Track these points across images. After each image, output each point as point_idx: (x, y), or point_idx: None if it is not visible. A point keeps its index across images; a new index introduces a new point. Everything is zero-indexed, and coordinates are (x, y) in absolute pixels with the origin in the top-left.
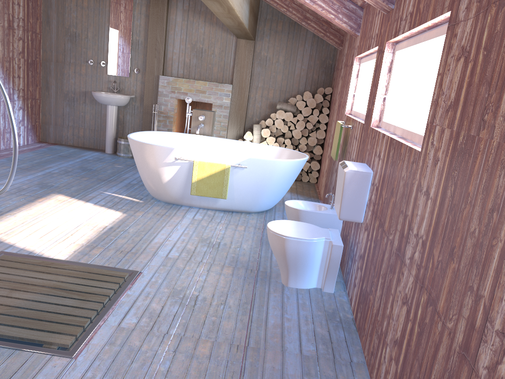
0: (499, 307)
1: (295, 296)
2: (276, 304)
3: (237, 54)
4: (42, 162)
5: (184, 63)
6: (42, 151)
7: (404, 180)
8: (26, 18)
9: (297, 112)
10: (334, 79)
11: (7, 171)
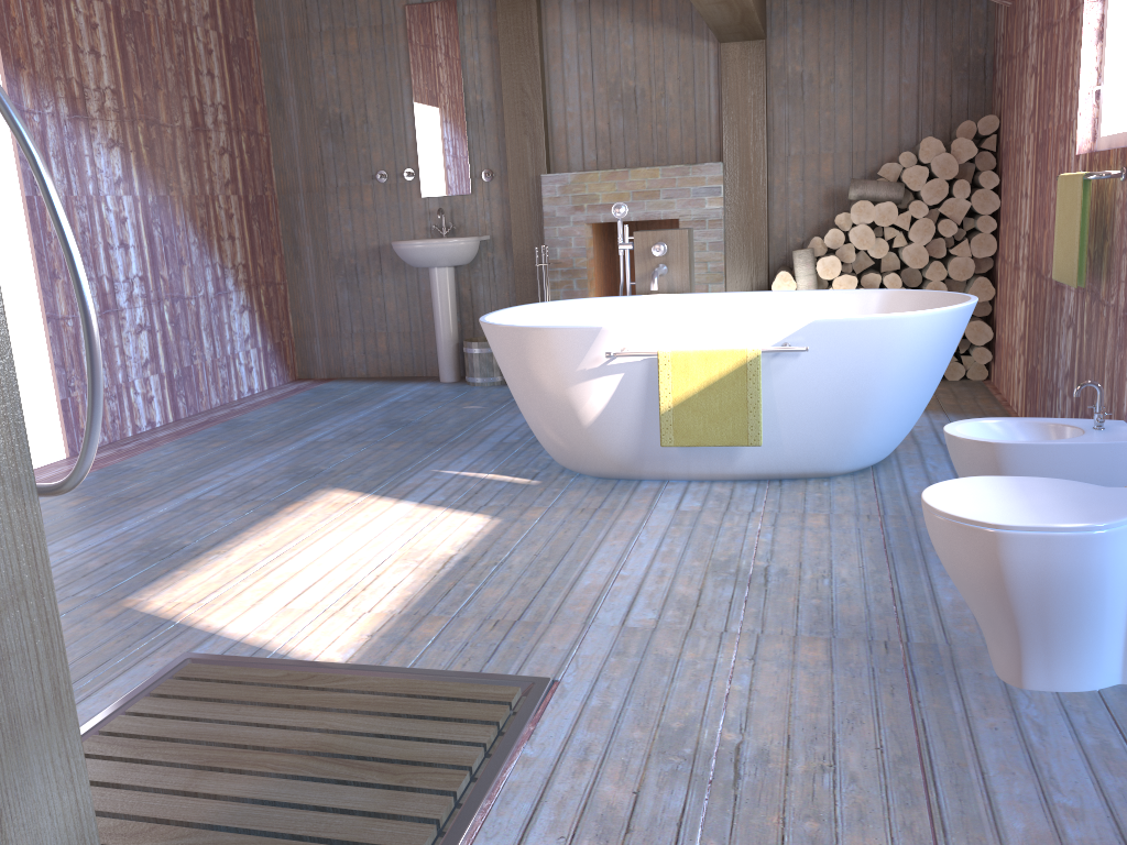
0: None
1: (1061, 721)
2: (1007, 756)
3: (725, 83)
4: (299, 421)
5: (596, 134)
6: (299, 398)
7: None
8: (231, 104)
9: (907, 200)
10: (999, 92)
11: (221, 452)
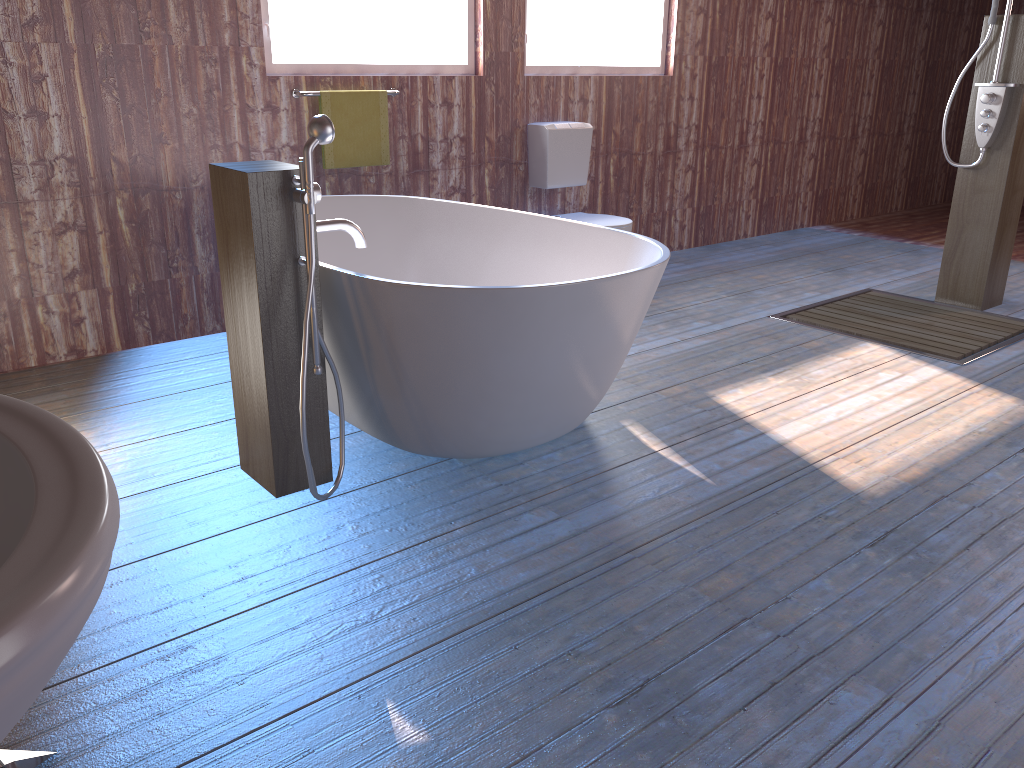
0: (752, 116)
1: None
2: None
3: None
4: None
5: None
6: None
7: (655, 102)
8: None
9: None
10: None
11: None
